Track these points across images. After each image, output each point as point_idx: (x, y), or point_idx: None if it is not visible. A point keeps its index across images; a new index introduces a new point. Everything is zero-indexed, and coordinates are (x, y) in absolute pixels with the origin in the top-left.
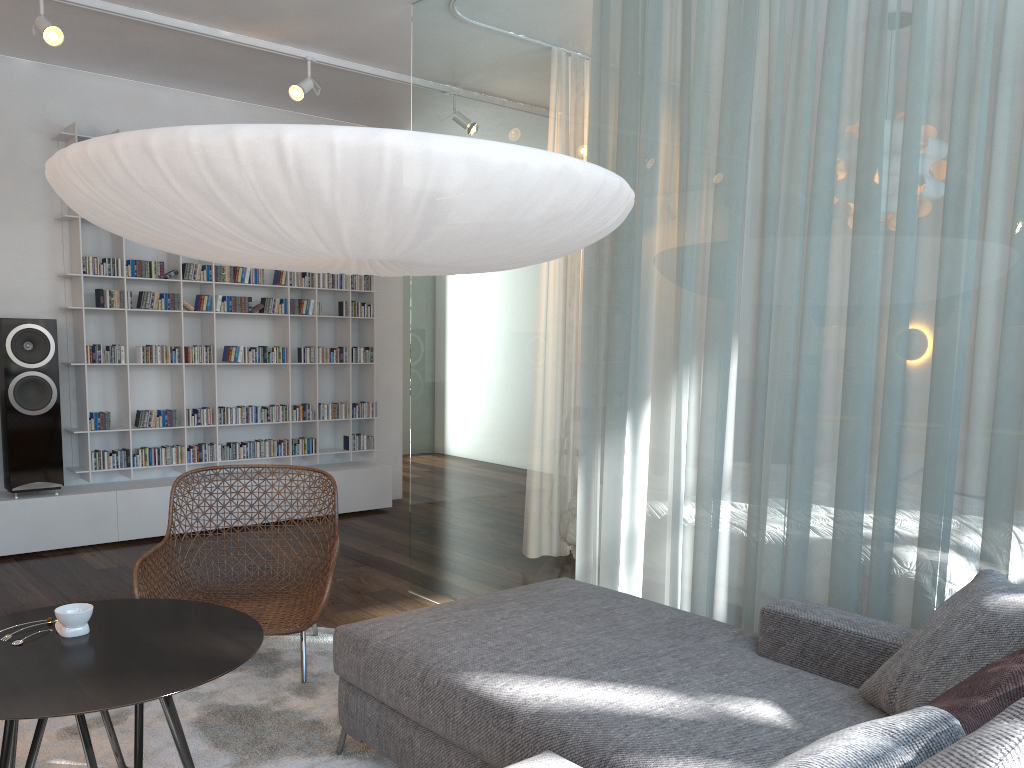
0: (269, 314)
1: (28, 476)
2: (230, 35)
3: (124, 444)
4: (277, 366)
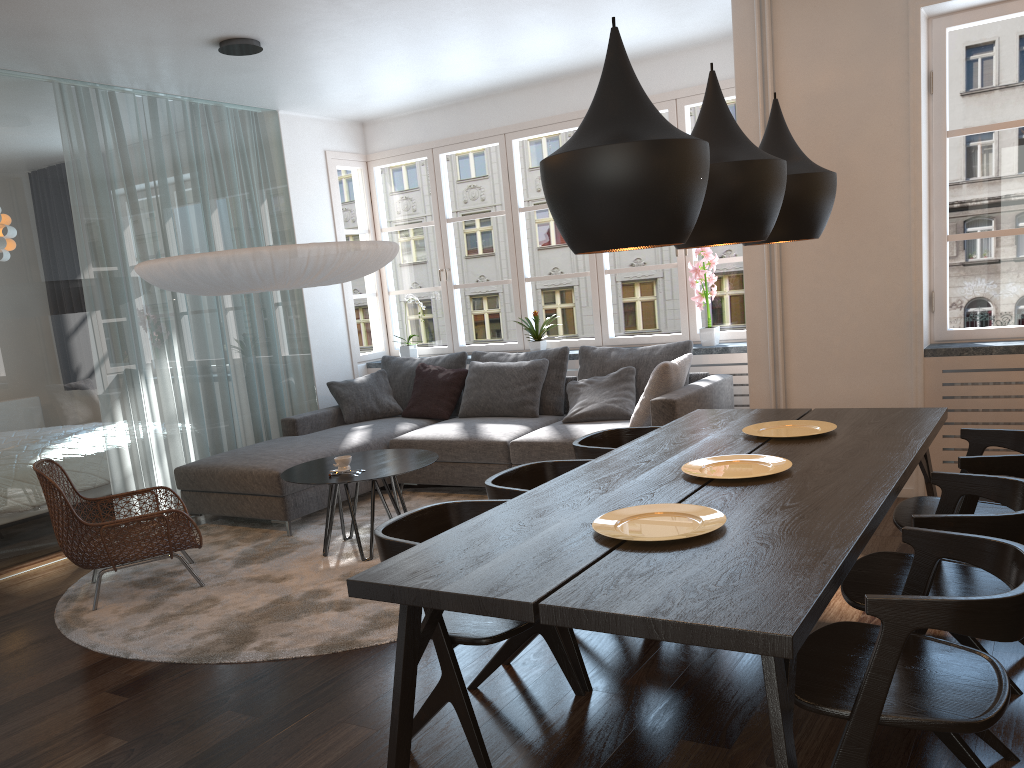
0: None
1: None
2: None
3: None
4: None
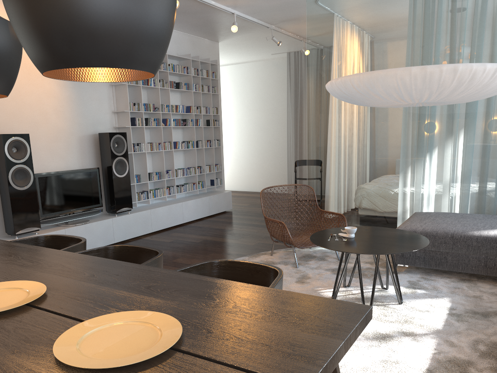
0: (188, 126)
1: (121, 205)
2: (214, 3)
3: (142, 189)
4: (186, 150)
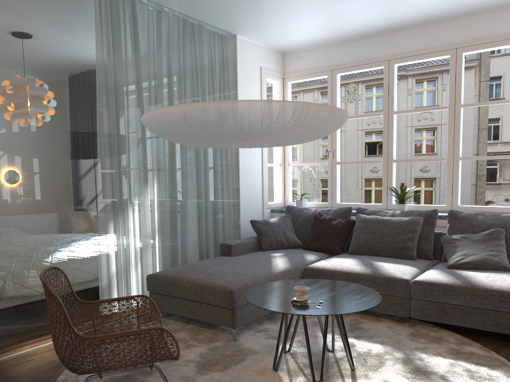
0: None
1: None
2: None
3: None
4: None
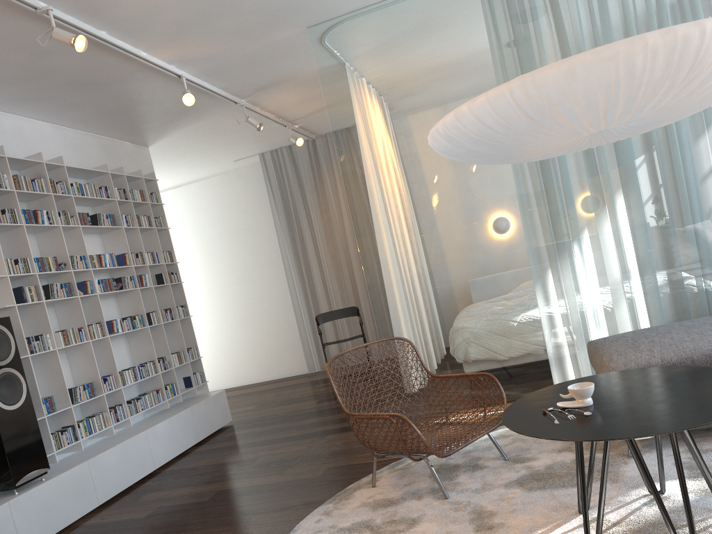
0: (128, 289)
1: (24, 468)
2: (145, 55)
3: (61, 423)
4: (130, 333)
